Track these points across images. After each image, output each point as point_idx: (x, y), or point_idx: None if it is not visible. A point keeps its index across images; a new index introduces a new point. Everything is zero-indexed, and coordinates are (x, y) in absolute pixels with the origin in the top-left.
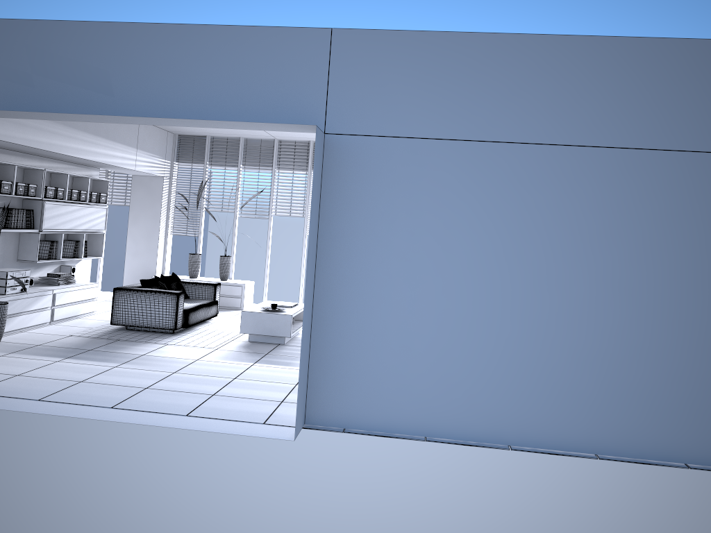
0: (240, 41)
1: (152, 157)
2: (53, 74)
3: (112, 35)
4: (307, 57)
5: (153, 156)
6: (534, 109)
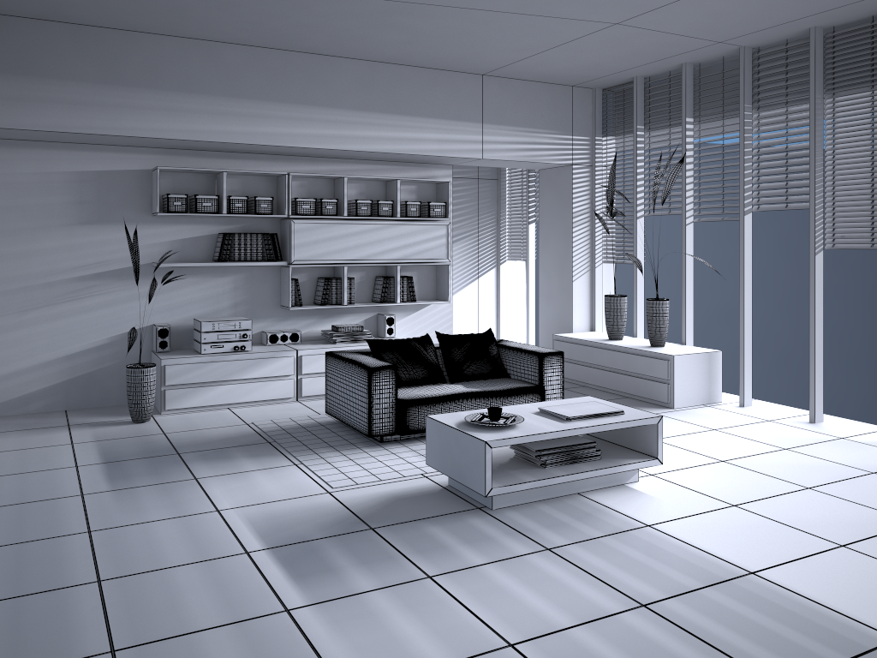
0: None
1: (530, 133)
2: None
3: None
4: None
5: (534, 132)
6: None
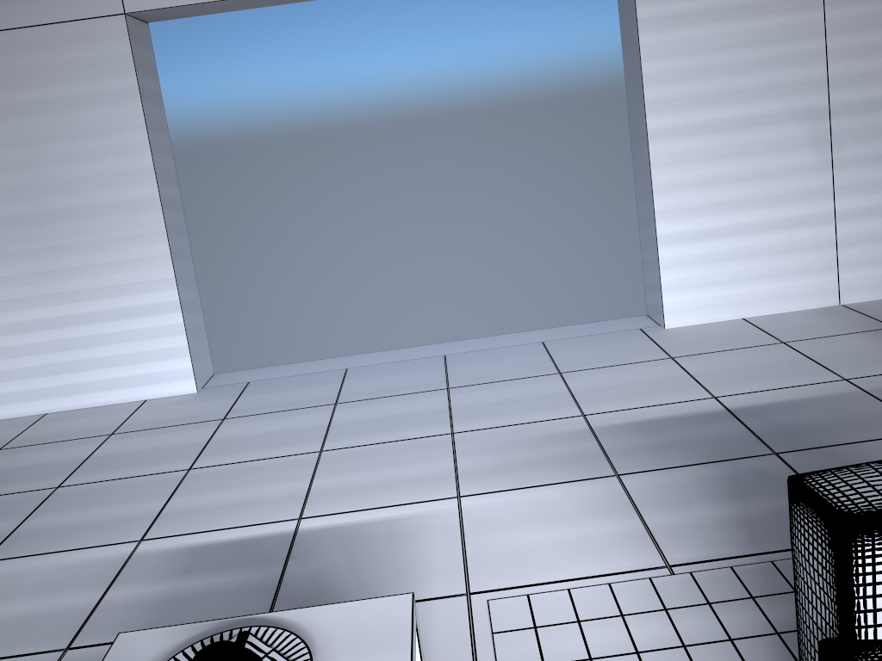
0: None
1: None
2: None
3: None
4: None
5: None
6: None
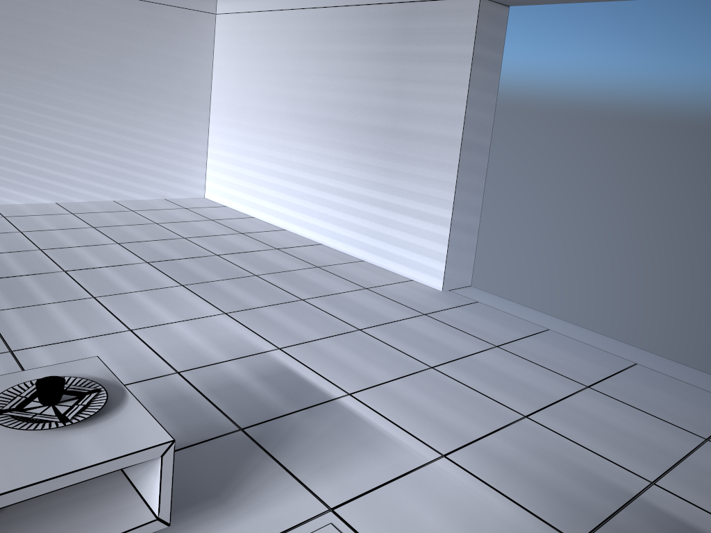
0: None
1: None
2: None
3: None
4: None
5: None
6: None
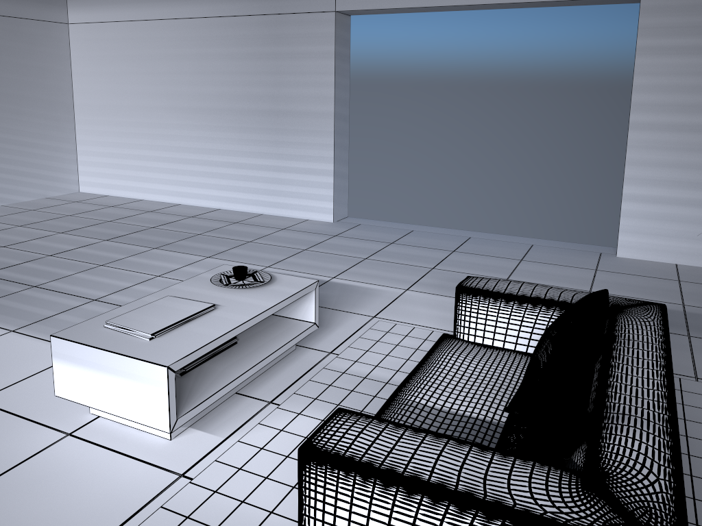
0: None
1: None
2: None
3: None
4: None
5: None
6: None
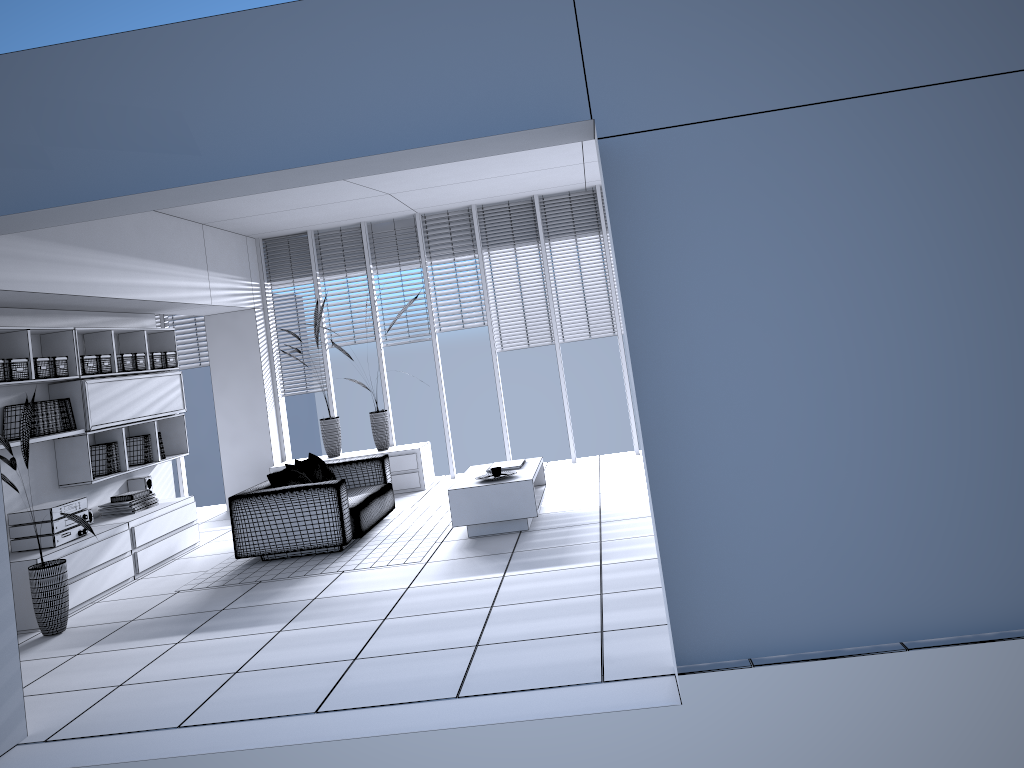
0: (407, 10)
1: (232, 280)
2: (83, 138)
3: (175, 48)
4: (534, 11)
5: (233, 278)
6: (964, 17)
